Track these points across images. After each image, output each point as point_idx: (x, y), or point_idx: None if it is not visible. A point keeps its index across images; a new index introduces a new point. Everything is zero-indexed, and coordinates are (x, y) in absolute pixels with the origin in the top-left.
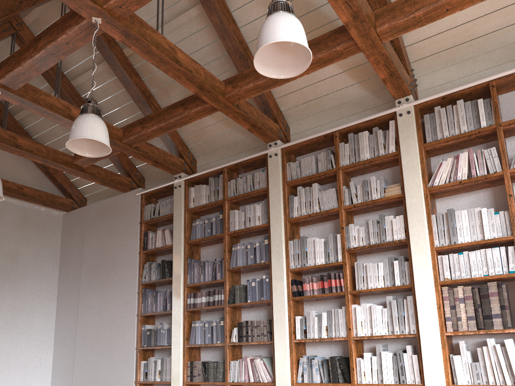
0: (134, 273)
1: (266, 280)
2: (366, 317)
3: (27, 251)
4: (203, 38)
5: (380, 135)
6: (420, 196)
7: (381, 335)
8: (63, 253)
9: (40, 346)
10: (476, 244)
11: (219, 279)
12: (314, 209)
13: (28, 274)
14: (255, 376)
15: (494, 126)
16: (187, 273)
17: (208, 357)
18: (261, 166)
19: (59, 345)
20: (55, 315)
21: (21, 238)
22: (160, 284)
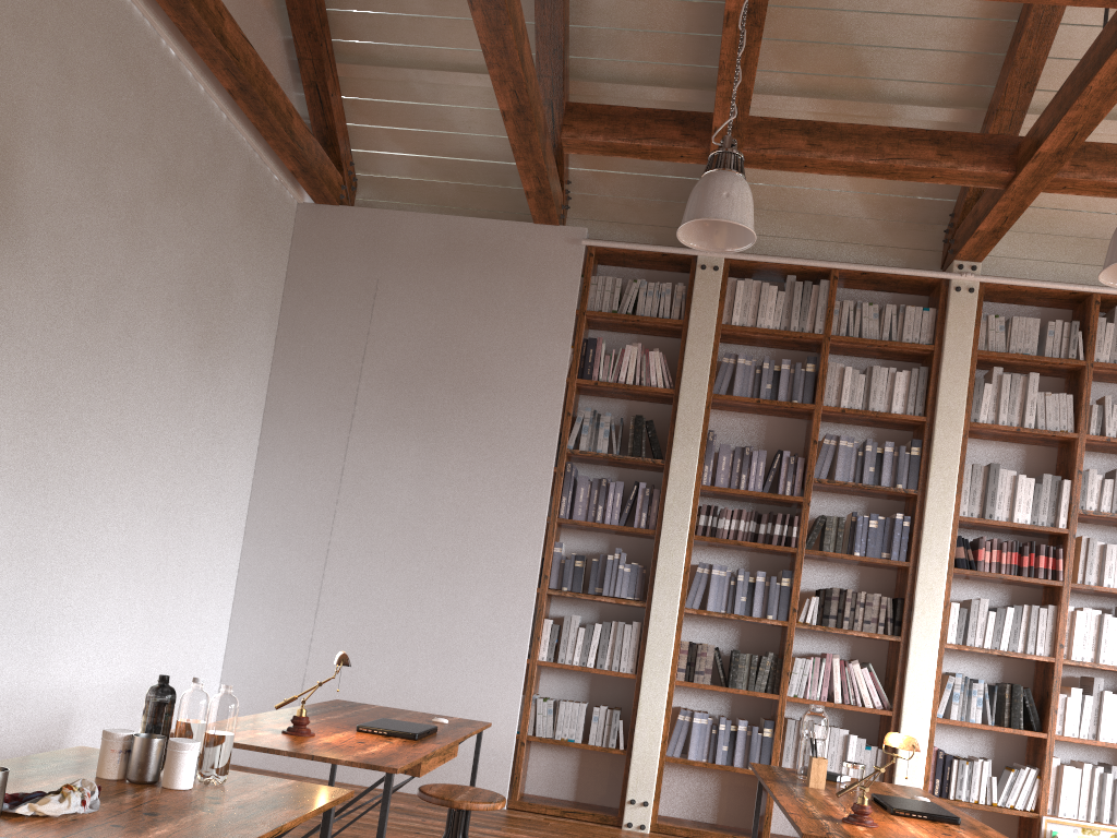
0: (549, 423)
1: (903, 524)
2: (1088, 632)
3: (243, 281)
4: (956, 1)
5: None
6: None
7: (1115, 667)
8: (292, 306)
9: (229, 530)
10: None
11: (791, 495)
12: (1025, 421)
13: (236, 344)
14: (847, 694)
15: None
16: (705, 462)
17: (702, 637)
18: (893, 290)
19: (267, 537)
20: (254, 460)
21: (239, 244)
22: (603, 462)
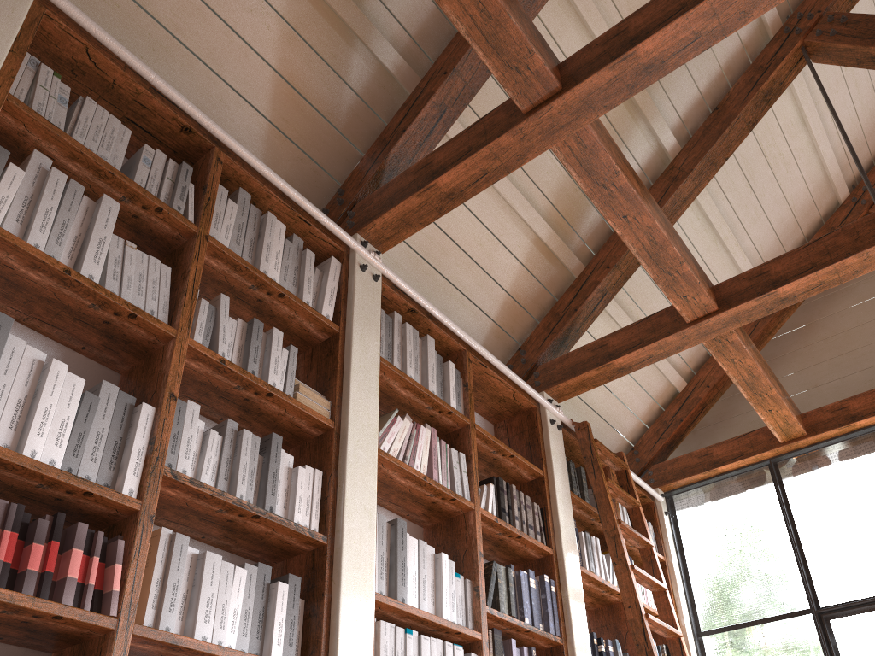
0: None
1: None
2: None
3: None
4: None
5: (311, 263)
6: (373, 455)
7: None
8: None
9: None
10: (436, 622)
11: None
12: (83, 267)
13: None
14: None
15: (468, 420)
16: None
17: None
18: None
19: None
20: None
21: None
22: None
